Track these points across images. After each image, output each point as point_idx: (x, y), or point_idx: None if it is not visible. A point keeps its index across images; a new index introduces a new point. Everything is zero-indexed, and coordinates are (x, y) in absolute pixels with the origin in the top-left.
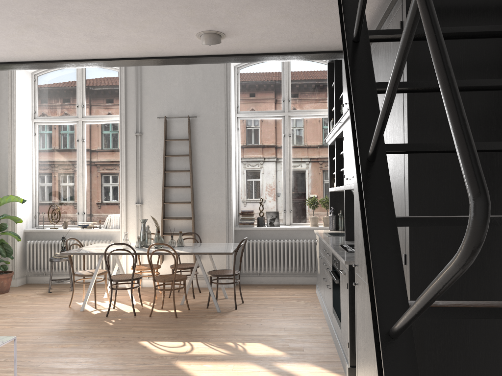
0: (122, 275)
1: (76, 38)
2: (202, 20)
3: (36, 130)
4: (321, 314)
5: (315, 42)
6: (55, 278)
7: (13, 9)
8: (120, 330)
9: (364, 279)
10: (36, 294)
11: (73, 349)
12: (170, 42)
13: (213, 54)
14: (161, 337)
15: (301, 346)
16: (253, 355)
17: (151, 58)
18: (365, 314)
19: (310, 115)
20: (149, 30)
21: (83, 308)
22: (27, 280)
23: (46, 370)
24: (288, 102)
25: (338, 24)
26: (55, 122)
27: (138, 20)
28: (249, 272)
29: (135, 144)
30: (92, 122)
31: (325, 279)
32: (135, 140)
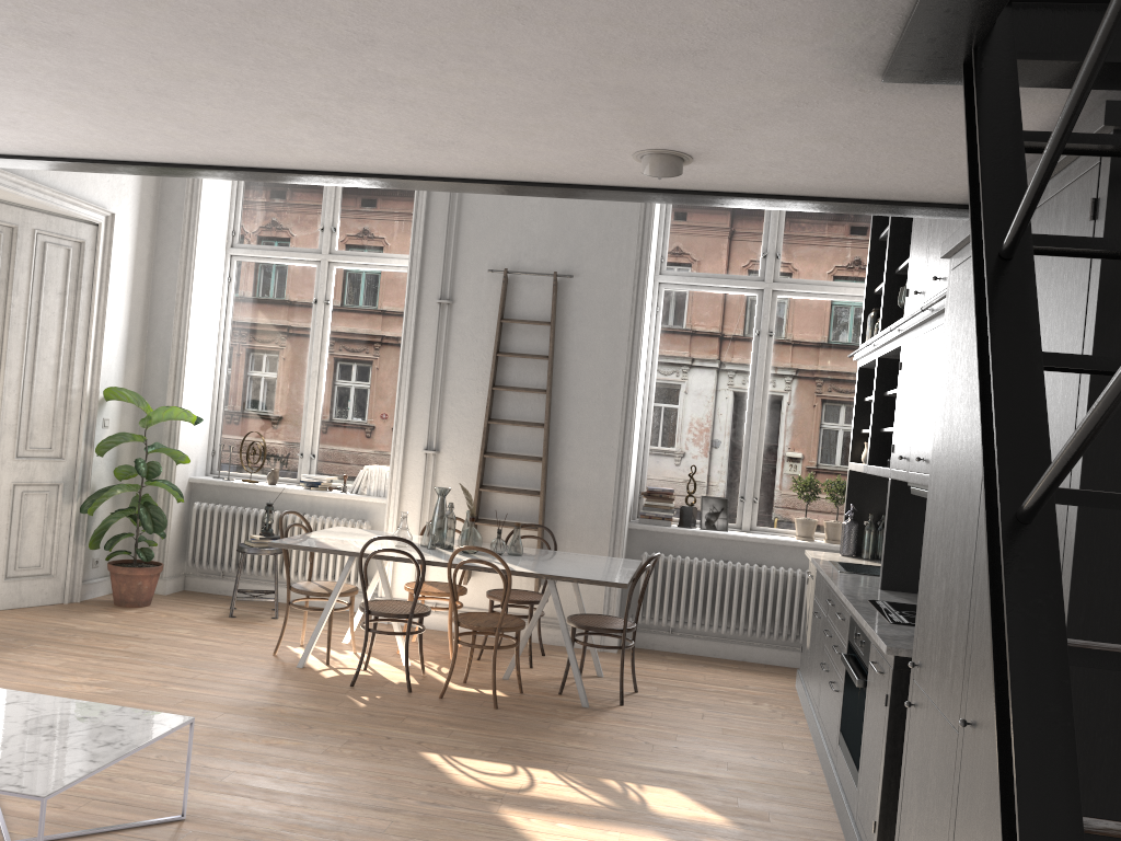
0: (390, 604)
1: (387, 141)
2: (654, 132)
3: (233, 272)
4: (807, 739)
5: (881, 185)
6: (241, 587)
7: (287, 89)
8: (381, 721)
9: (935, 700)
10: (204, 618)
11: (290, 751)
12: (574, 162)
13: (657, 187)
14: (465, 749)
15: (764, 809)
16: (661, 816)
17: (525, 185)
18: (929, 775)
19: (821, 294)
20: (540, 139)
21: (304, 661)
22: (186, 584)
23: (239, 790)
24: (774, 260)
25: (940, 159)
26: (272, 259)
27: (524, 122)
28: (651, 623)
29: (436, 322)
30: (350, 266)
31: (826, 666)
32: (436, 314)
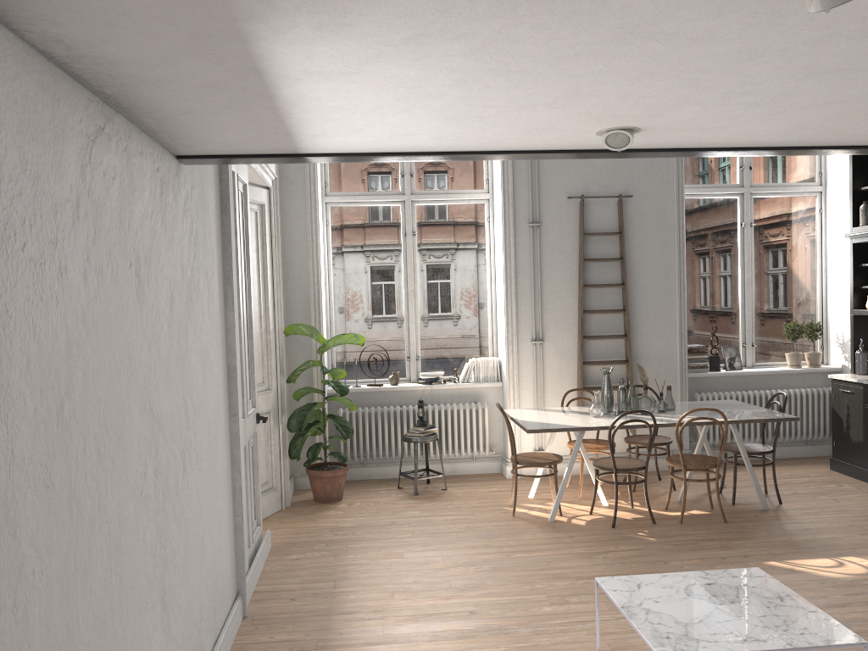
0: (608, 461)
1: None
2: None
3: (329, 216)
4: None
5: None
6: (382, 470)
7: None
8: (689, 547)
9: None
10: (402, 499)
11: None
12: None
13: None
14: (778, 554)
15: None
16: None
17: None
18: None
19: (782, 193)
20: None
21: (554, 516)
22: None
23: None
24: (749, 171)
25: None
26: (362, 202)
27: None
28: None
29: (531, 241)
30: (429, 202)
31: None
32: (528, 235)
